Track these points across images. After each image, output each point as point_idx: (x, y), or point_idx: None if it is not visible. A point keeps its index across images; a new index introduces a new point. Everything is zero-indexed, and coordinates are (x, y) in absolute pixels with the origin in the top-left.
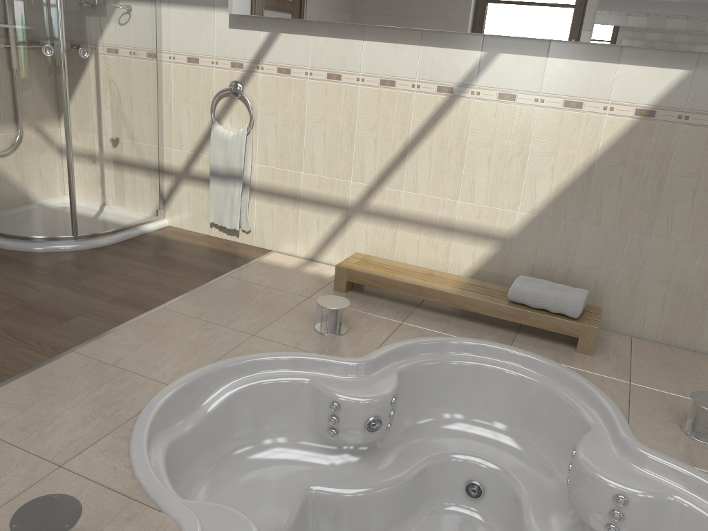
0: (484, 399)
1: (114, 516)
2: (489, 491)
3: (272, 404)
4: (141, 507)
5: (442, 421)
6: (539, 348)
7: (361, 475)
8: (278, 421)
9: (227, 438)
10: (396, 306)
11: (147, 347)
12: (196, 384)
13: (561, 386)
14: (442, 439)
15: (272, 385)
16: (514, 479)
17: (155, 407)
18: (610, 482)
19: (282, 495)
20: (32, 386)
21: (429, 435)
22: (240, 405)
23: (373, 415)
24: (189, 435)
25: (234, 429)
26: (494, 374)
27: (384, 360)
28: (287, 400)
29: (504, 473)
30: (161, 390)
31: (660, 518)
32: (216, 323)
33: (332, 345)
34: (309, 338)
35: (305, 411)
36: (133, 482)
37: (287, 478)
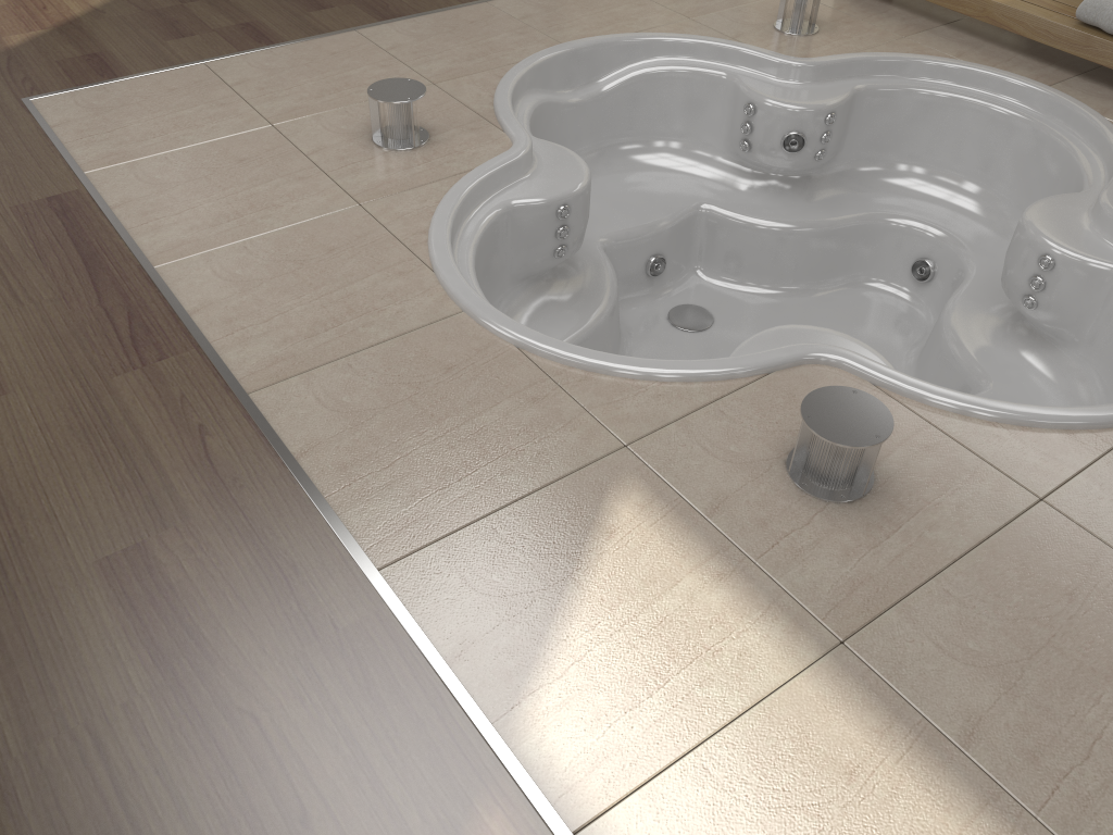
0: (980, 159)
1: (462, 125)
2: (939, 275)
3: (684, 102)
4: (487, 124)
5: (914, 181)
6: (1093, 97)
7: (771, 209)
8: (691, 126)
9: (627, 131)
10: (912, 19)
11: (562, 11)
12: (595, 52)
13: (1084, 146)
14: (904, 202)
15: (687, 76)
16: (971, 260)
17: (539, 58)
18: (1040, 238)
19: (668, 203)
20: (435, 24)
21: (887, 193)
22: (645, 93)
23: (795, 129)
24: (576, 108)
25: (636, 123)
26: (1001, 121)
27: (841, 71)
28: (703, 100)
29: (963, 253)
30: (553, 46)
31: (1094, 298)
32: (654, 1)
33: (782, 44)
34: (757, 33)
35: (722, 118)
36: (490, 108)
37: (682, 191)
